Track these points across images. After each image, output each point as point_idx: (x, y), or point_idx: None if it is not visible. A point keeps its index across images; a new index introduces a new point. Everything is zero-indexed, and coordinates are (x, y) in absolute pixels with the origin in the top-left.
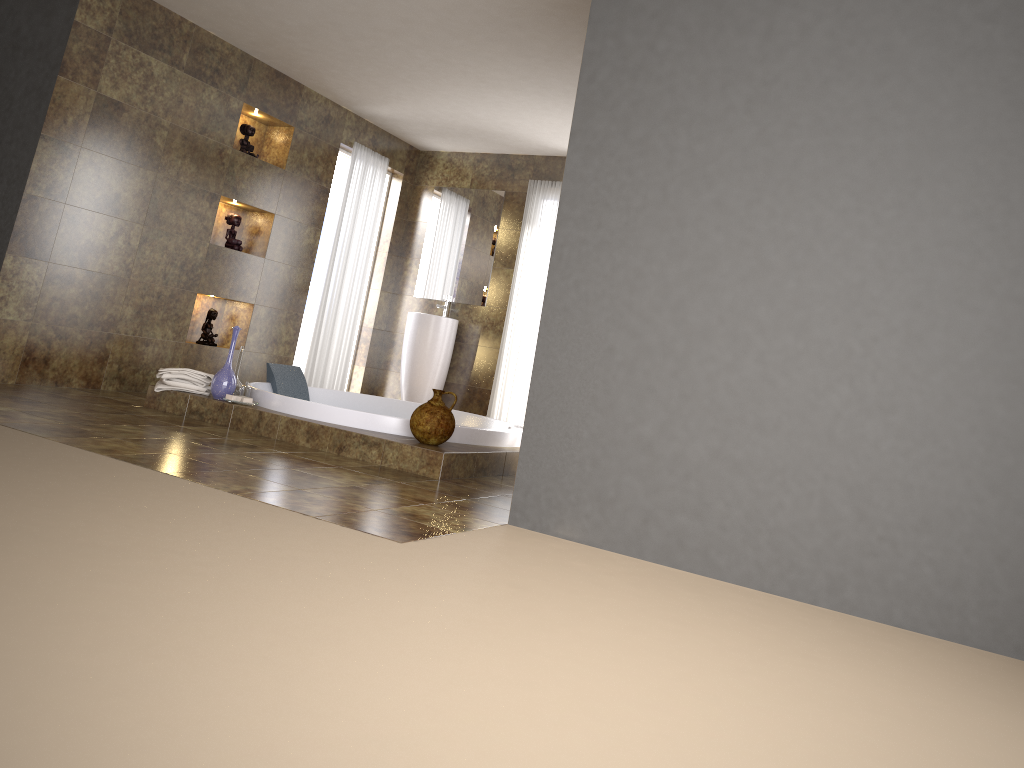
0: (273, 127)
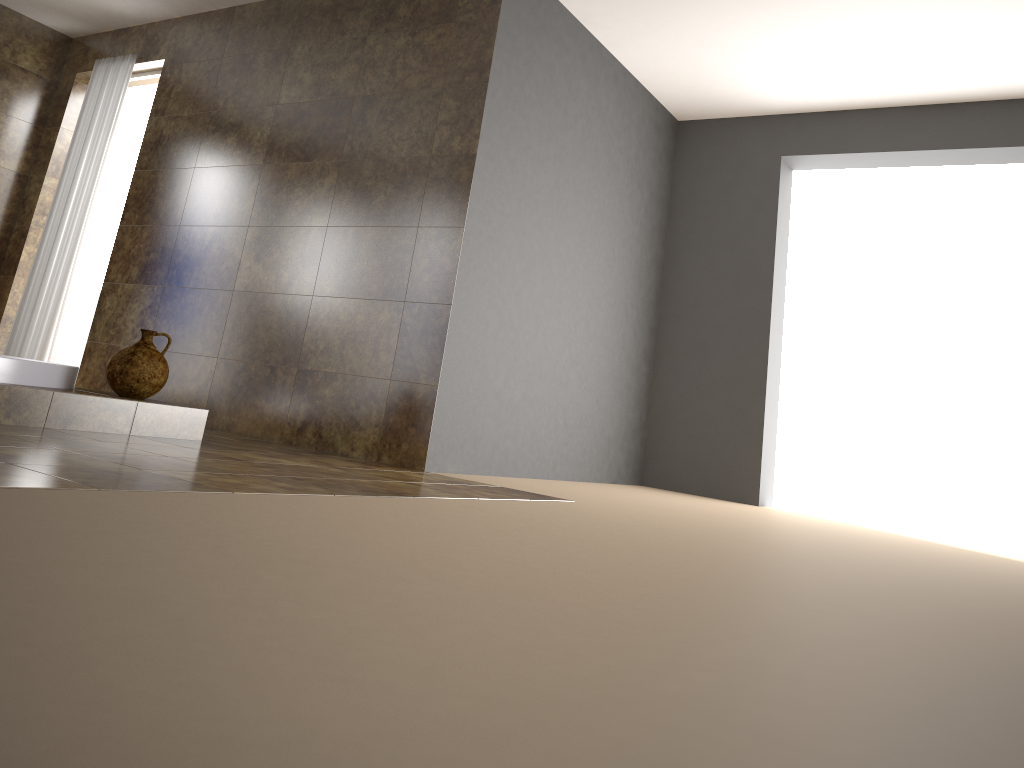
0: None
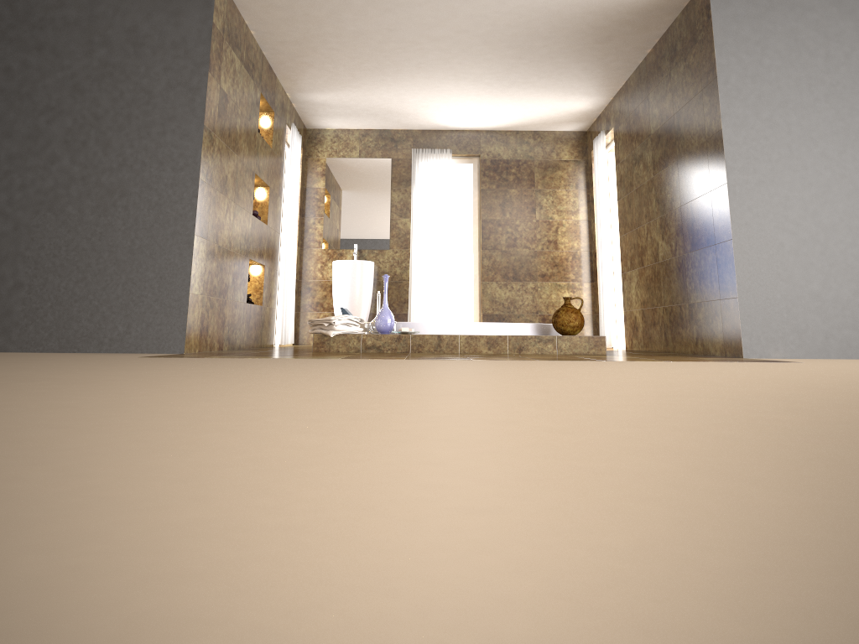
0: None
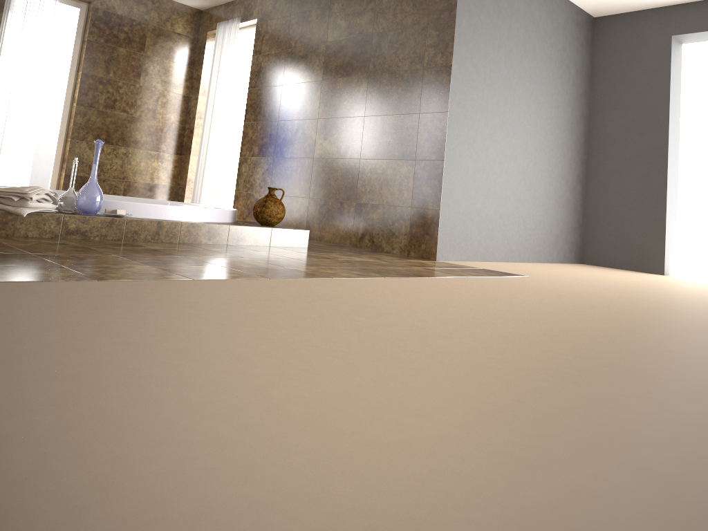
0: None
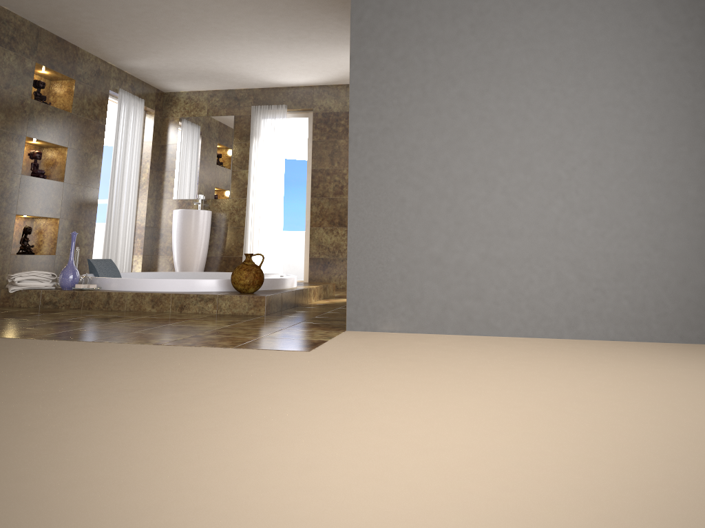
0: (56, 81)
